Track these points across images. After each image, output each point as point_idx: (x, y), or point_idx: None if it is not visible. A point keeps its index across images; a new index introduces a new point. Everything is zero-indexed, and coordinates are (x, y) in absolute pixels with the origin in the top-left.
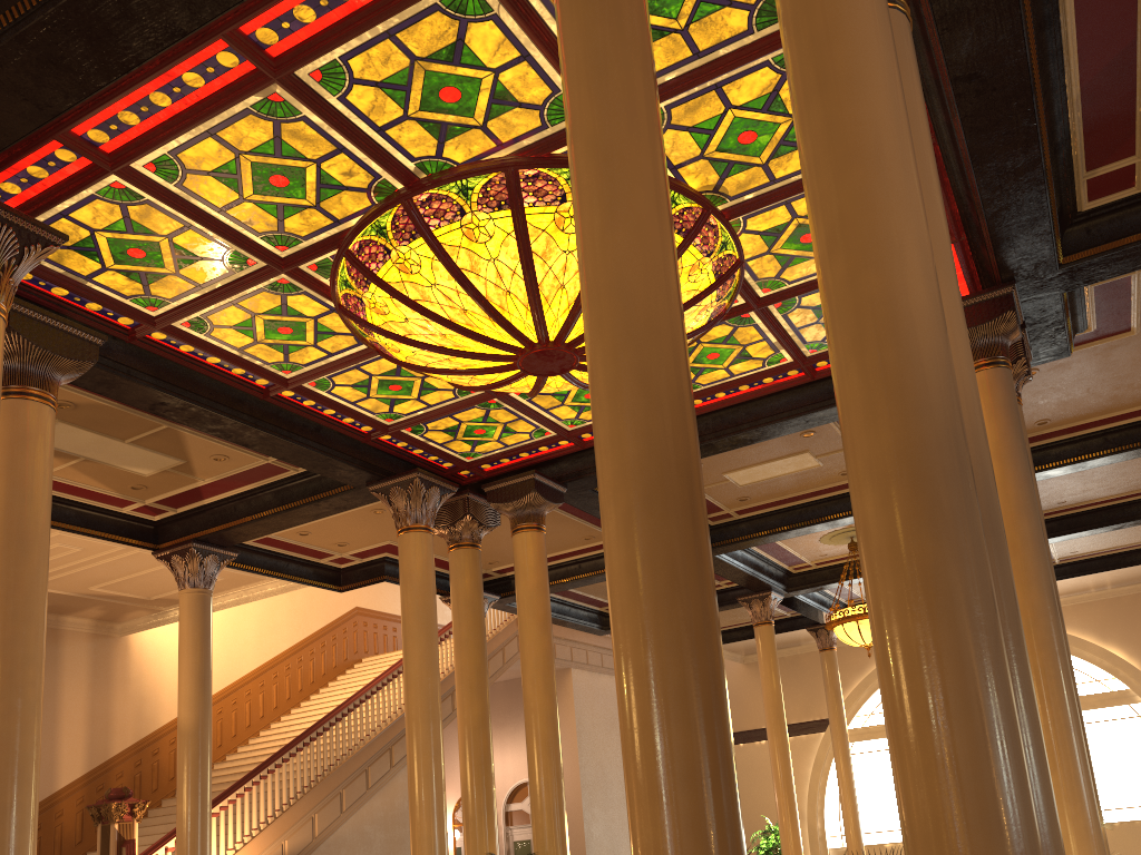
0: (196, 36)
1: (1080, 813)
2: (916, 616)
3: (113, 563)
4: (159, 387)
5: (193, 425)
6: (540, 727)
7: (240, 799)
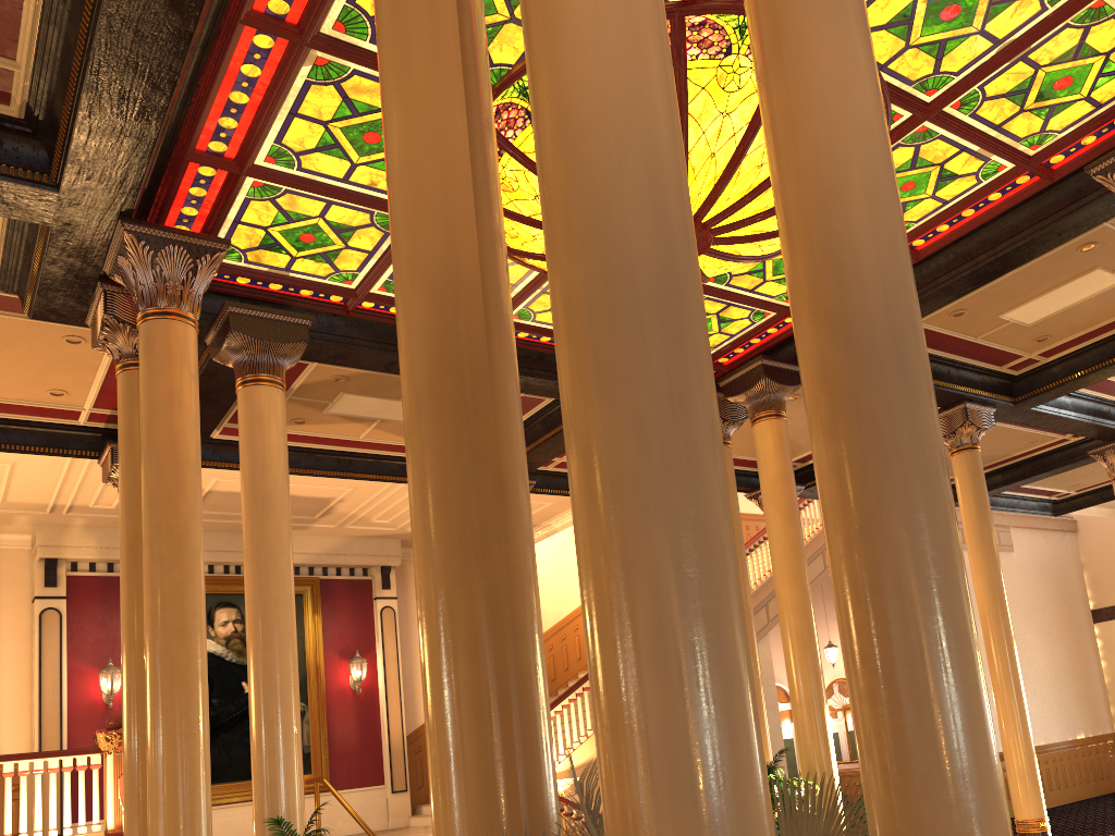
0: (225, 30)
1: None
2: (582, 506)
3: None
4: (382, 350)
5: None
6: (792, 620)
7: (579, 698)
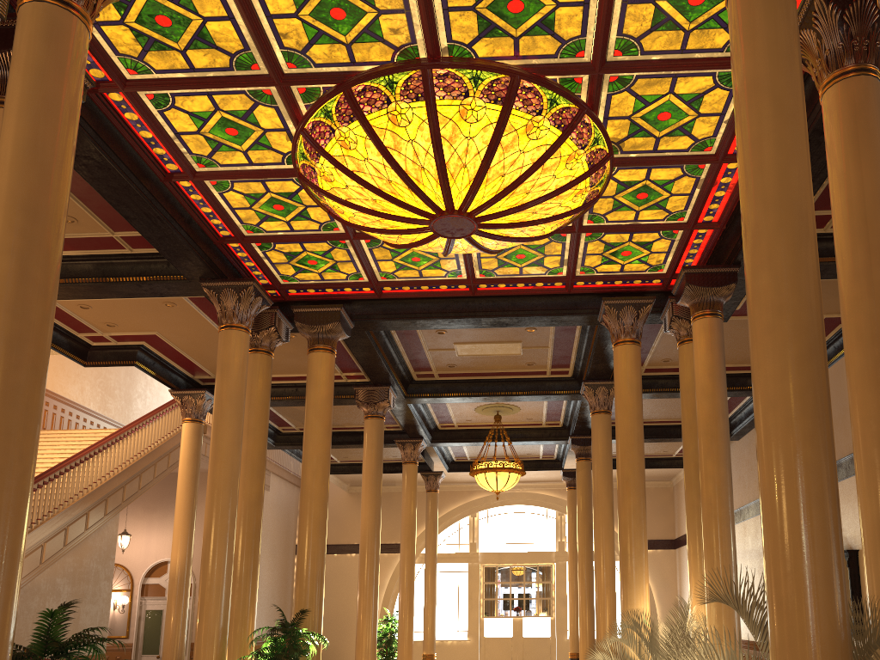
0: None
1: (733, 614)
2: None
3: None
4: (96, 143)
5: (95, 185)
6: (316, 510)
7: None
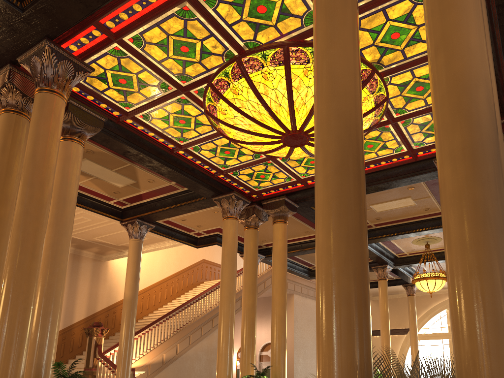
0: None
1: None
2: (467, 224)
3: (104, 227)
4: (127, 144)
5: (140, 163)
6: (278, 310)
7: (147, 333)
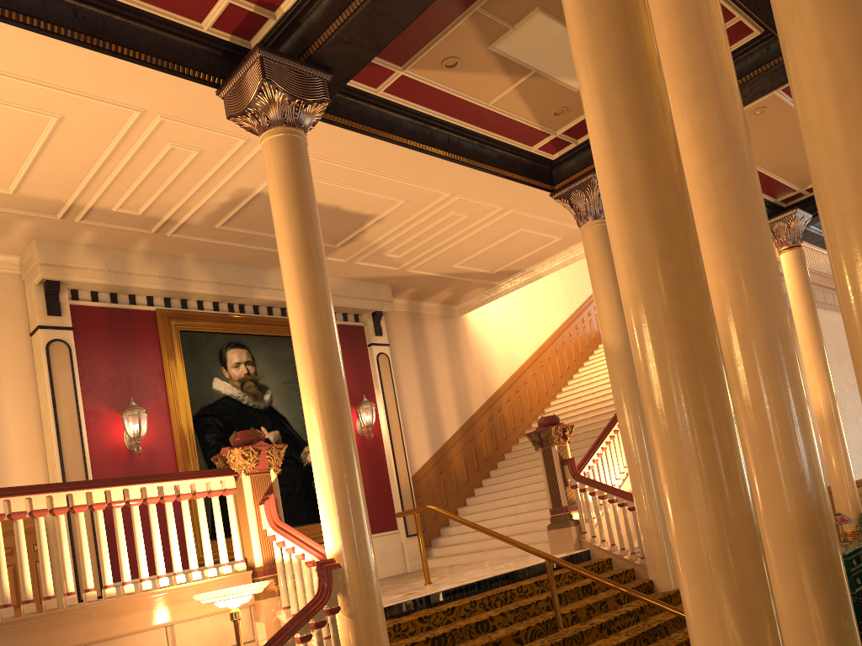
0: None
1: None
2: None
3: (483, 232)
4: None
5: None
6: None
7: None
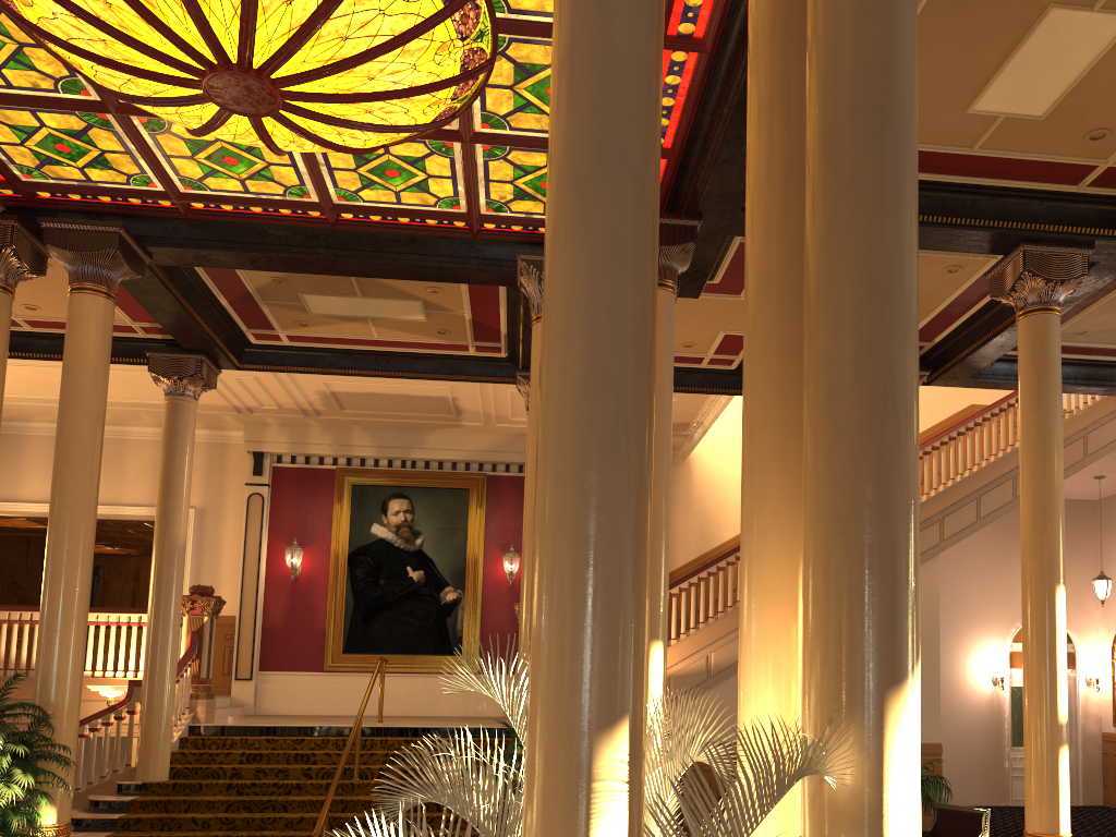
0: None
1: (531, 722)
2: None
3: None
4: (229, 249)
5: (304, 272)
6: None
7: None
